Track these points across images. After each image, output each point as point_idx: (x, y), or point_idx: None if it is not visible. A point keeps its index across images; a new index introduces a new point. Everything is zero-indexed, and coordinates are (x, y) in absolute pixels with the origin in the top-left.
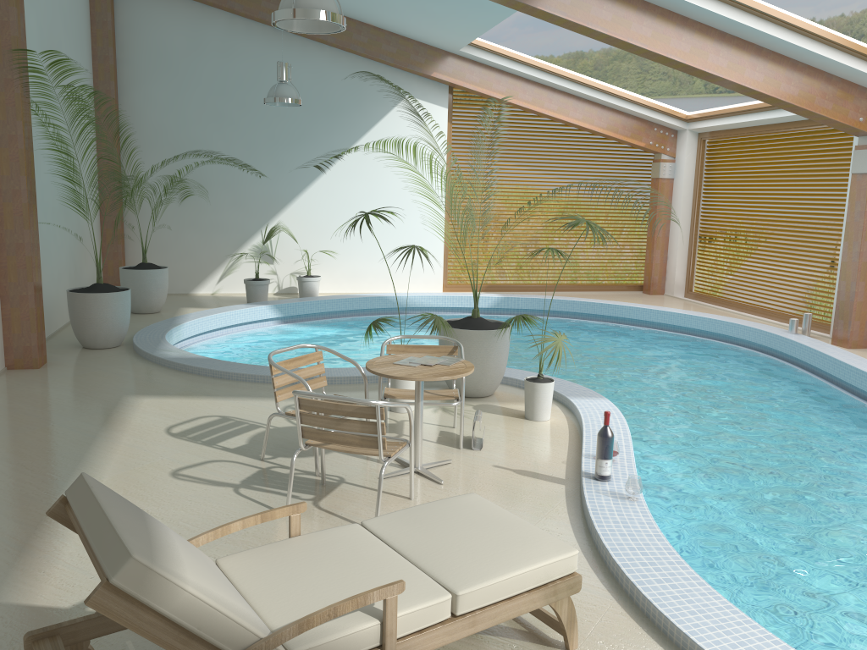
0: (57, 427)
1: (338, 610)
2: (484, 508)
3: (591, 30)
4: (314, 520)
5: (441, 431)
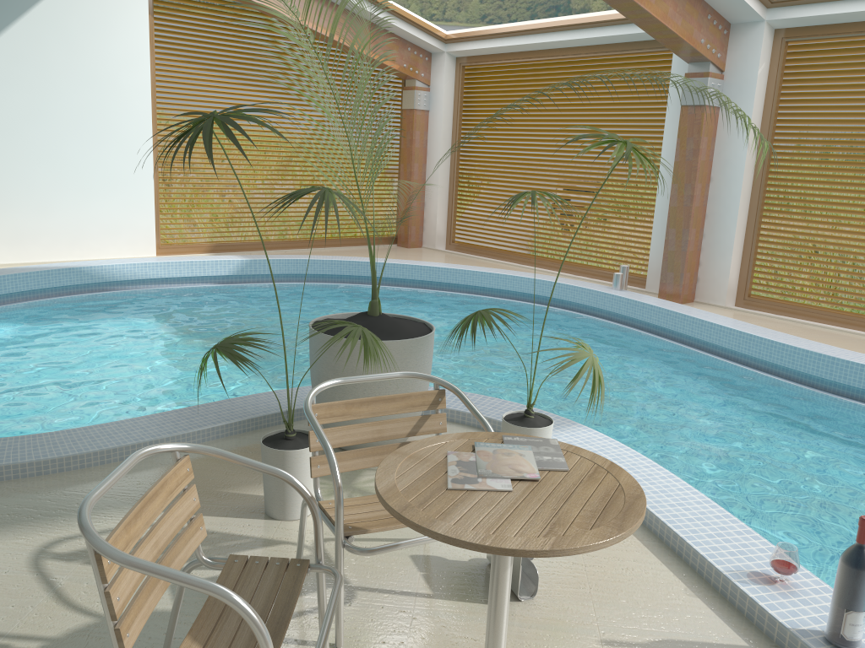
0: None
1: None
2: None
3: None
4: None
5: (412, 556)
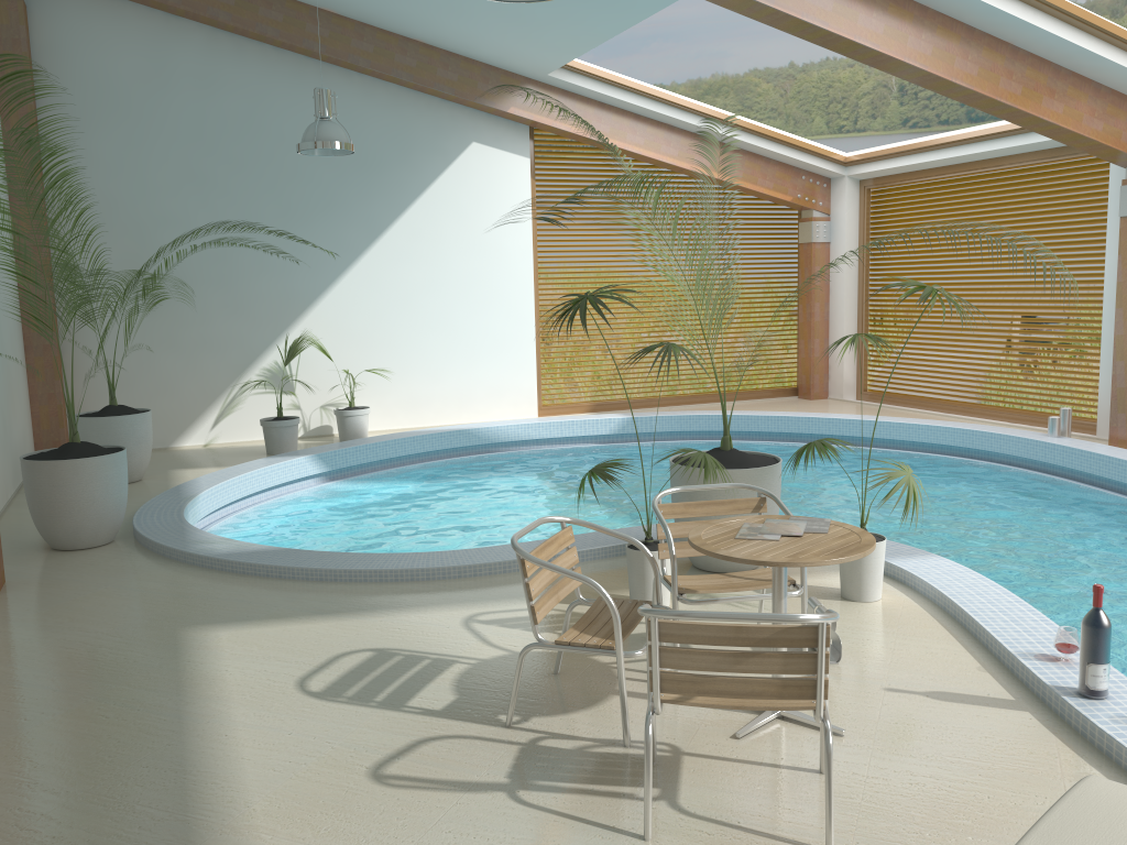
0: (98, 706)
1: None
2: None
3: (806, 24)
4: (703, 842)
5: None
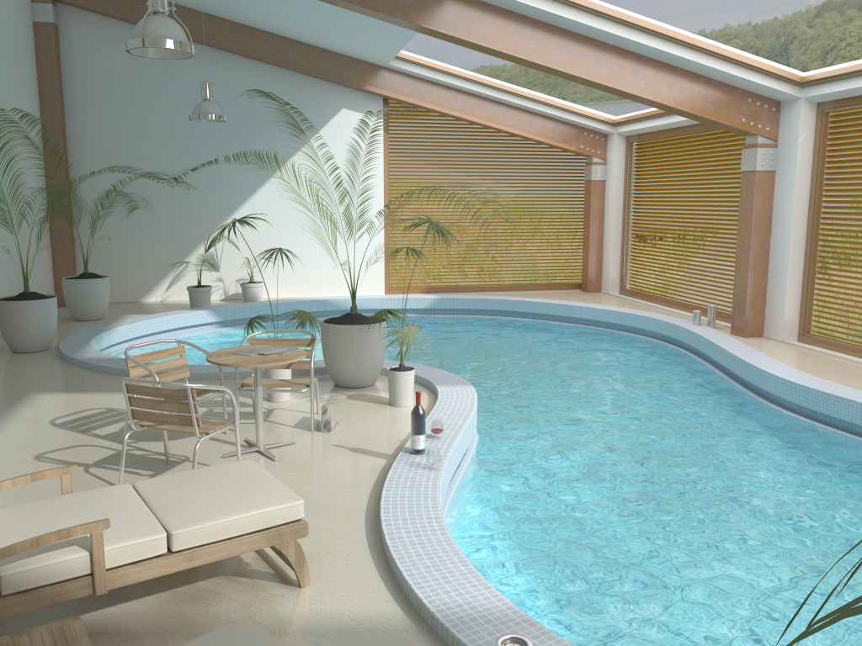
0: None
1: (41, 541)
2: (248, 470)
3: (475, 44)
4: None
5: (304, 417)
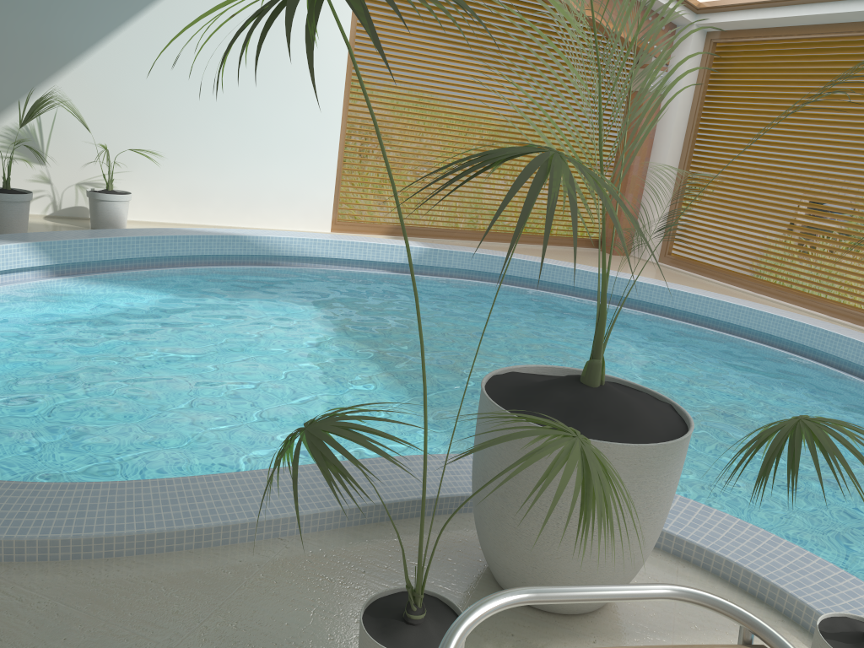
0: None
1: None
2: None
3: None
4: None
5: None
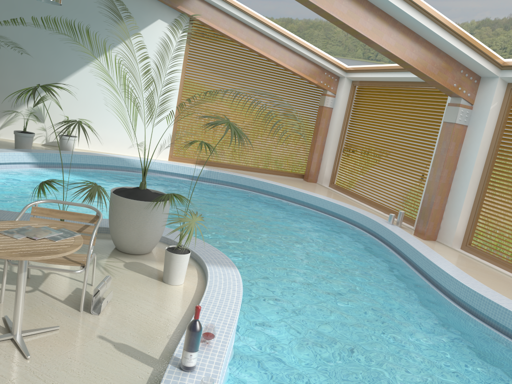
0: None
1: None
2: None
3: None
4: None
5: (77, 288)
